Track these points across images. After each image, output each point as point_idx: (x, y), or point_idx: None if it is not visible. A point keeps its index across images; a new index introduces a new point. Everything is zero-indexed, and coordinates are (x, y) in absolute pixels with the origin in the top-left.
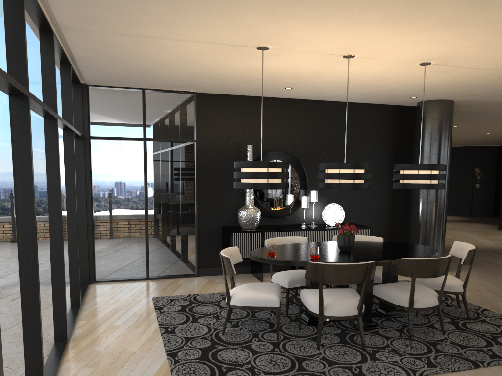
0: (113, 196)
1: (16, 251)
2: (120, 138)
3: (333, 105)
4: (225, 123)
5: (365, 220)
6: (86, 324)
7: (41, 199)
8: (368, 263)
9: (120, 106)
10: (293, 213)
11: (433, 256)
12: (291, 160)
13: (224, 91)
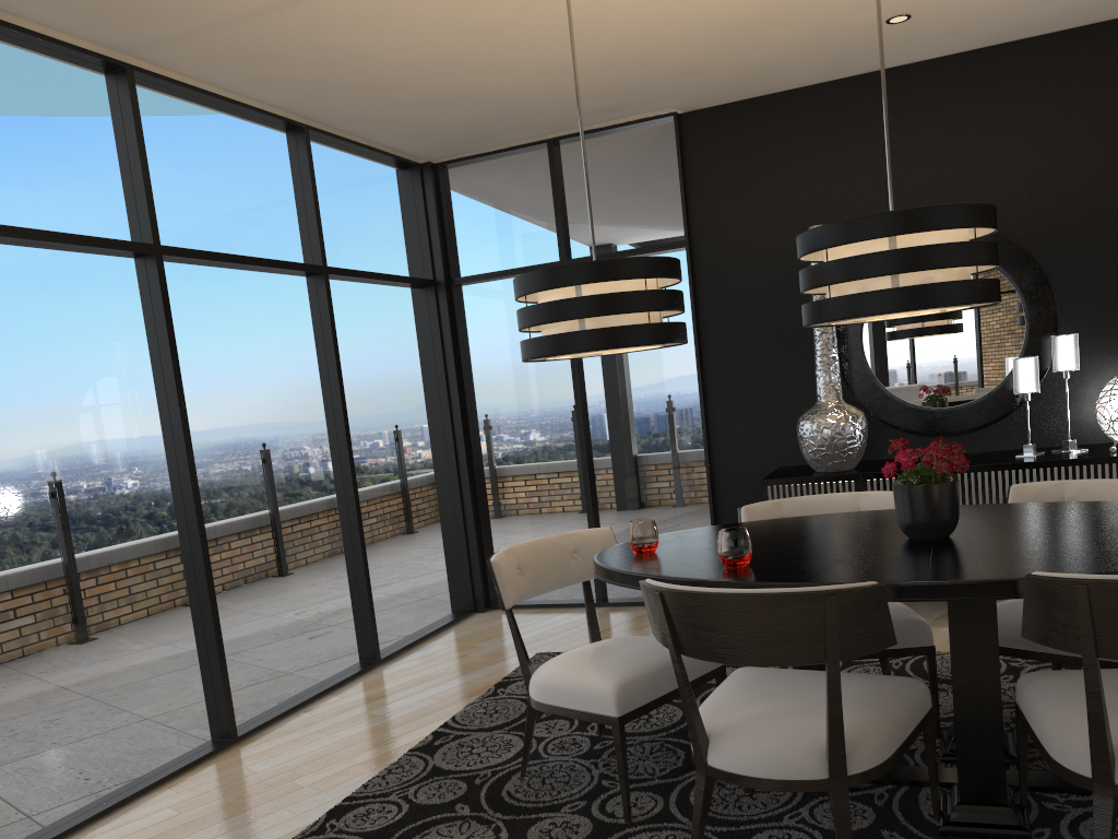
0: (512, 410)
1: None
2: (510, 273)
3: None
4: (766, 177)
5: None
6: (327, 706)
7: (50, 435)
8: (825, 592)
9: (508, 196)
10: (1011, 415)
11: None
12: None
13: (741, 88)
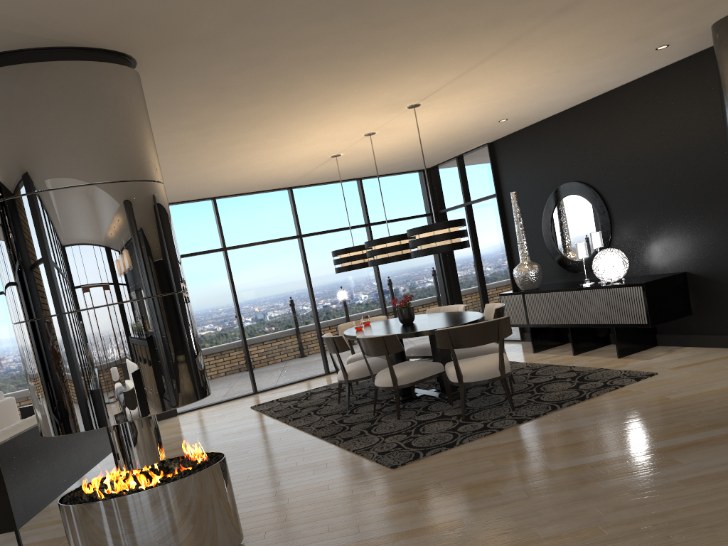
0: (459, 261)
1: (218, 320)
2: (451, 208)
3: (623, 91)
4: (517, 165)
5: (709, 266)
6: None
7: (270, 291)
8: (331, 337)
9: (450, 178)
10: None
11: (412, 335)
12: (584, 191)
13: (496, 135)
